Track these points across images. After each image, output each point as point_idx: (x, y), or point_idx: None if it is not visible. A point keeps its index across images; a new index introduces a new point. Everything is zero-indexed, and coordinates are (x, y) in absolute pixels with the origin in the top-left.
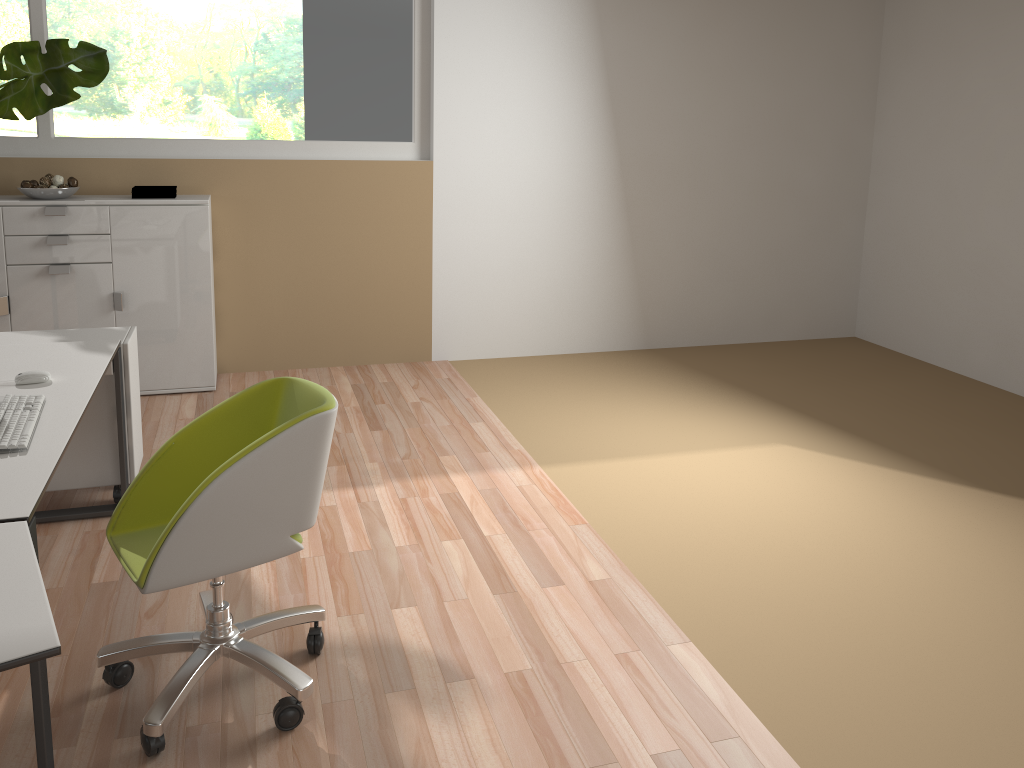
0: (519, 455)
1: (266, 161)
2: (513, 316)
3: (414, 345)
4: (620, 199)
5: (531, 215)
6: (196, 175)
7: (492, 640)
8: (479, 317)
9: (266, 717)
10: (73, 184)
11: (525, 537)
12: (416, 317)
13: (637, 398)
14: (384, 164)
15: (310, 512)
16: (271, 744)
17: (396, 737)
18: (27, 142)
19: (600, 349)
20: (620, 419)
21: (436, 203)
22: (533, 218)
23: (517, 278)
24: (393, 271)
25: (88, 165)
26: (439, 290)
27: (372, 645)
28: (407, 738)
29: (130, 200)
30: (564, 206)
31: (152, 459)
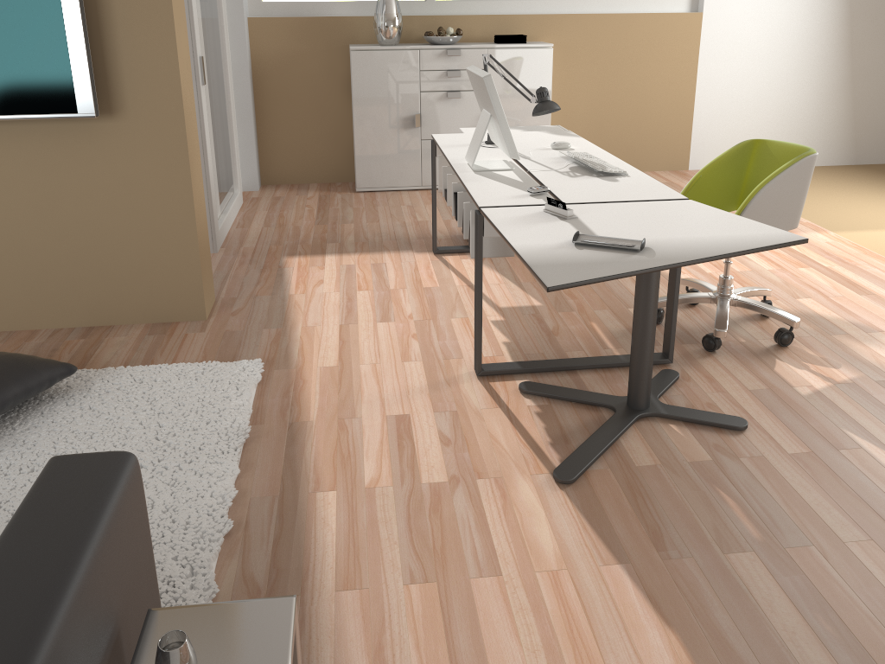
0: (810, 225)
1: (581, 15)
2: (752, 136)
3: (676, 157)
4: (846, 42)
5: (774, 55)
6: (532, 27)
7: (879, 316)
8: (726, 137)
9: (764, 341)
10: (460, 33)
11: (856, 268)
12: (679, 136)
13: (873, 195)
14: (666, 16)
15: (798, 217)
16: (779, 351)
17: (856, 353)
18: (418, 4)
19: (818, 164)
20: (870, 207)
21: (702, 46)
22: (775, 58)
23: (758, 106)
24: (665, 100)
25: (460, 20)
26: (698, 115)
27: (799, 314)
28: (864, 354)
29: (500, 44)
30: (801, 48)
31: (689, 185)
